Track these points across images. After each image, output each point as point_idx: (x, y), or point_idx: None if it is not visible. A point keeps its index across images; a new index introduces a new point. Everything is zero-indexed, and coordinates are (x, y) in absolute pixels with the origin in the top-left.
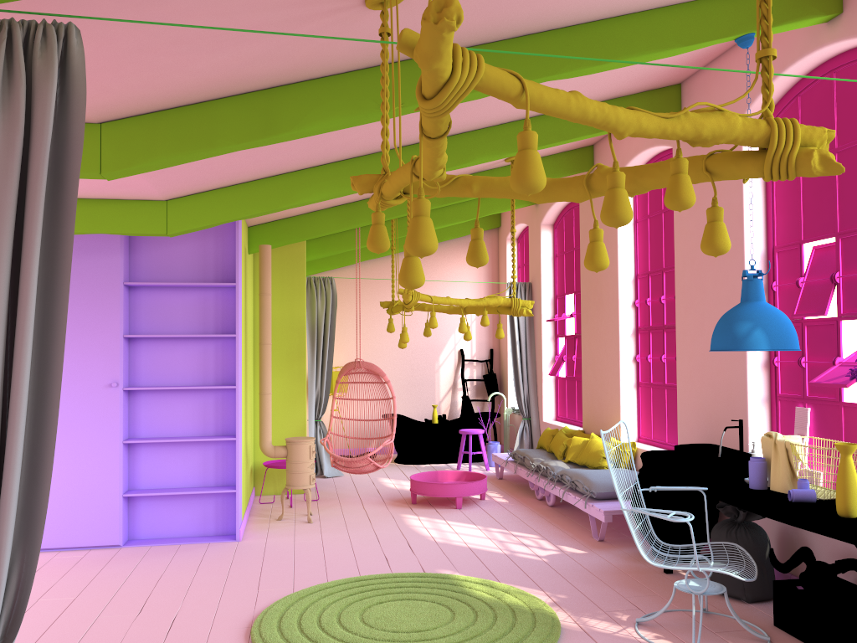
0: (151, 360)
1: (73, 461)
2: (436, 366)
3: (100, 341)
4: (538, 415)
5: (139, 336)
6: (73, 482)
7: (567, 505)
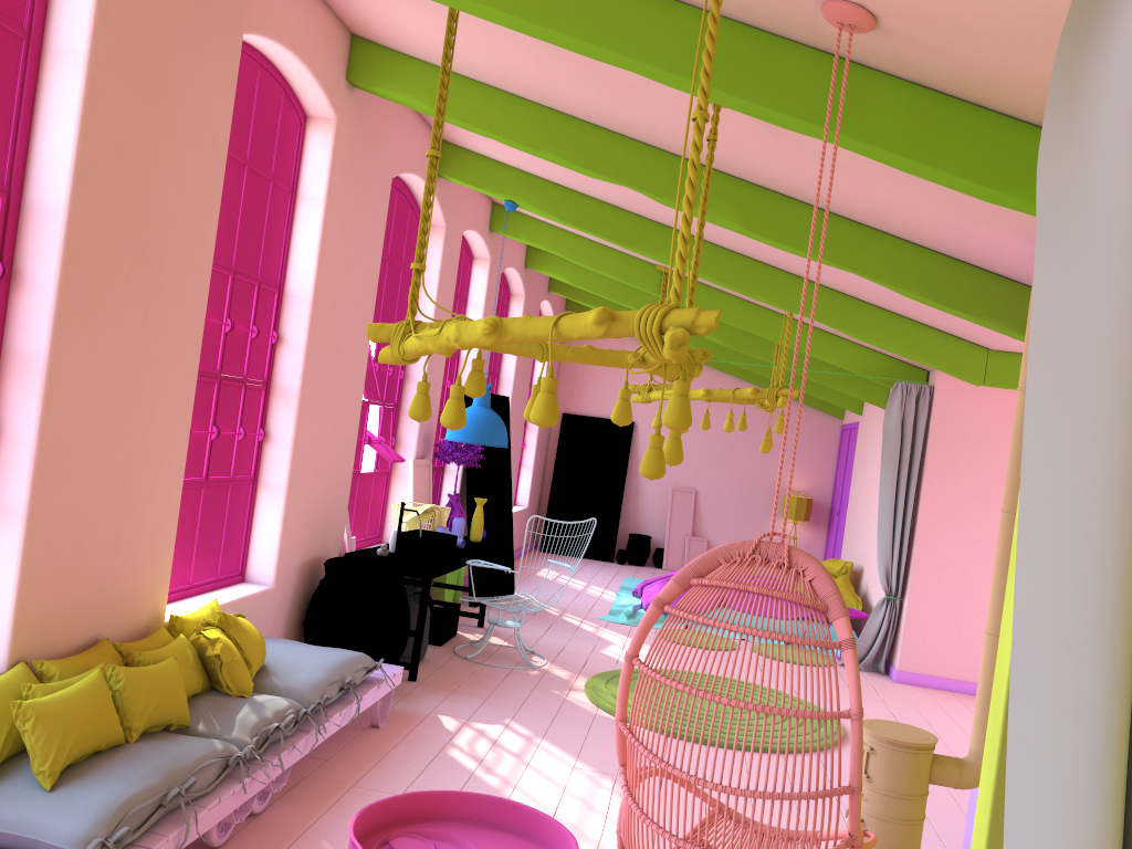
0: None
1: None
2: None
3: None
4: None
5: None
6: None
7: None
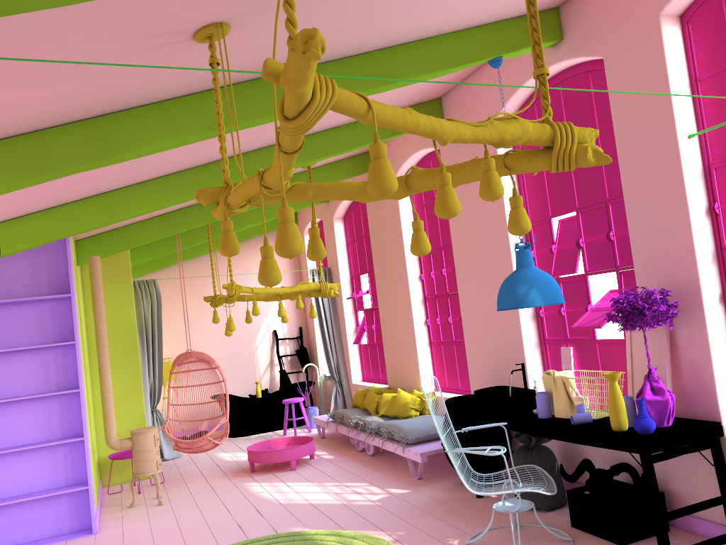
0: None
1: None
2: (254, 347)
3: None
4: (348, 379)
5: None
6: None
7: (385, 452)
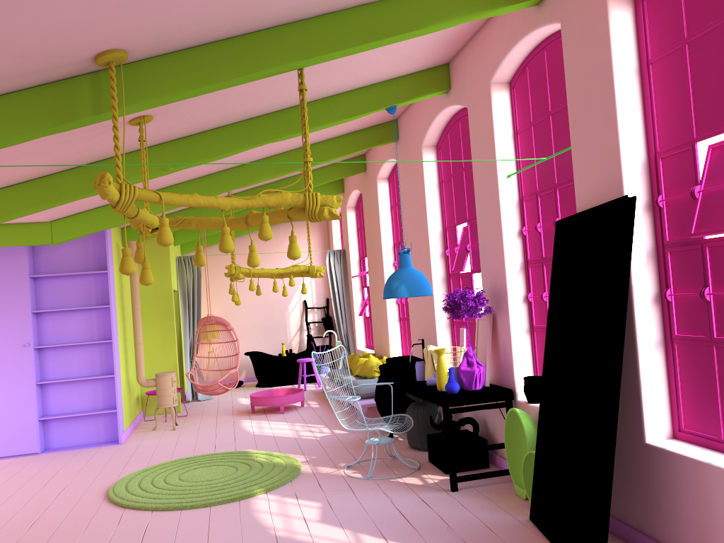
0: (53, 326)
1: (2, 398)
2: (286, 314)
3: (15, 316)
4: (354, 345)
5: (42, 311)
6: (3, 413)
7: None
